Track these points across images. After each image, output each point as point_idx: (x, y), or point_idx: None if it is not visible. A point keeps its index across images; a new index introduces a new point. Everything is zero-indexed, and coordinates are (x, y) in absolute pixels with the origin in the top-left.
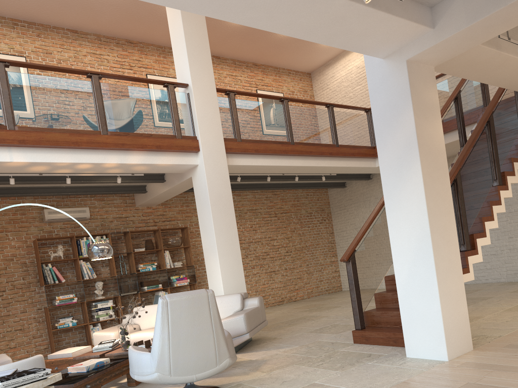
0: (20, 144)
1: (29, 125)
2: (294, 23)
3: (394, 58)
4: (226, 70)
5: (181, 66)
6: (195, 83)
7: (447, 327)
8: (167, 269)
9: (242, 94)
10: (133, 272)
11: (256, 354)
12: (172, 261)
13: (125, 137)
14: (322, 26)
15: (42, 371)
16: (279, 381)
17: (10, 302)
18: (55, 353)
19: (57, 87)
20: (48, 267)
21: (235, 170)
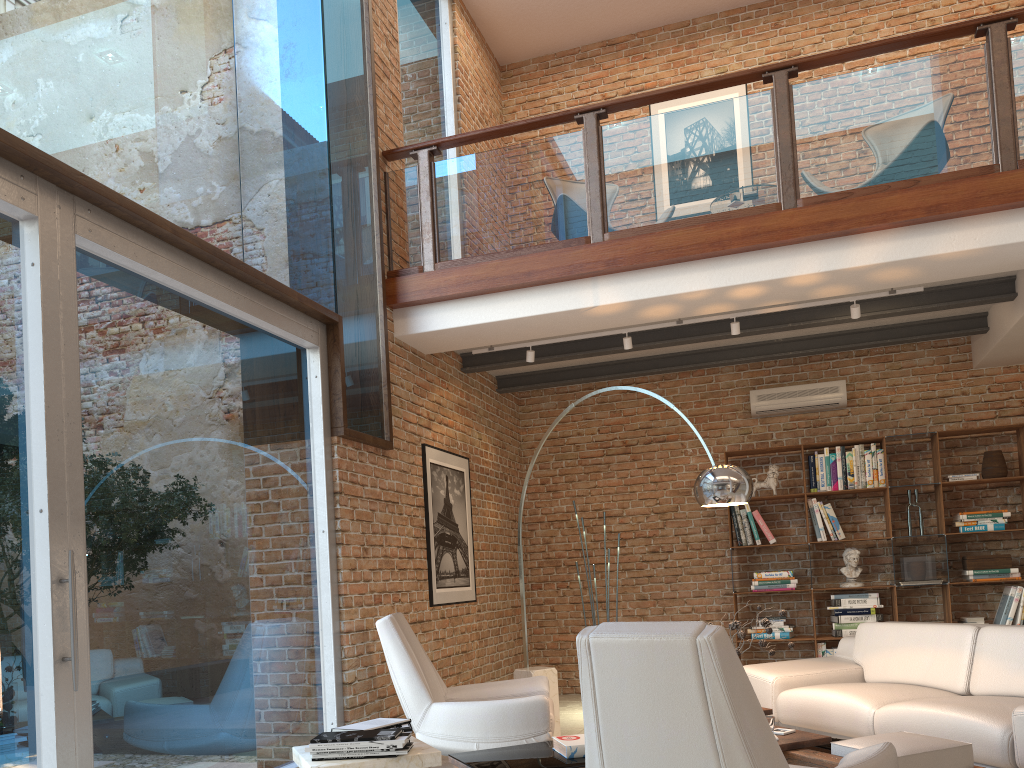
0: (608, 269)
1: (631, 224)
2: None
3: None
4: None
5: None
6: None
7: None
8: None
9: None
10: (940, 532)
11: None
12: None
13: (838, 203)
14: None
15: (388, 739)
16: None
17: (677, 575)
18: None
19: (694, 128)
20: (744, 511)
21: None
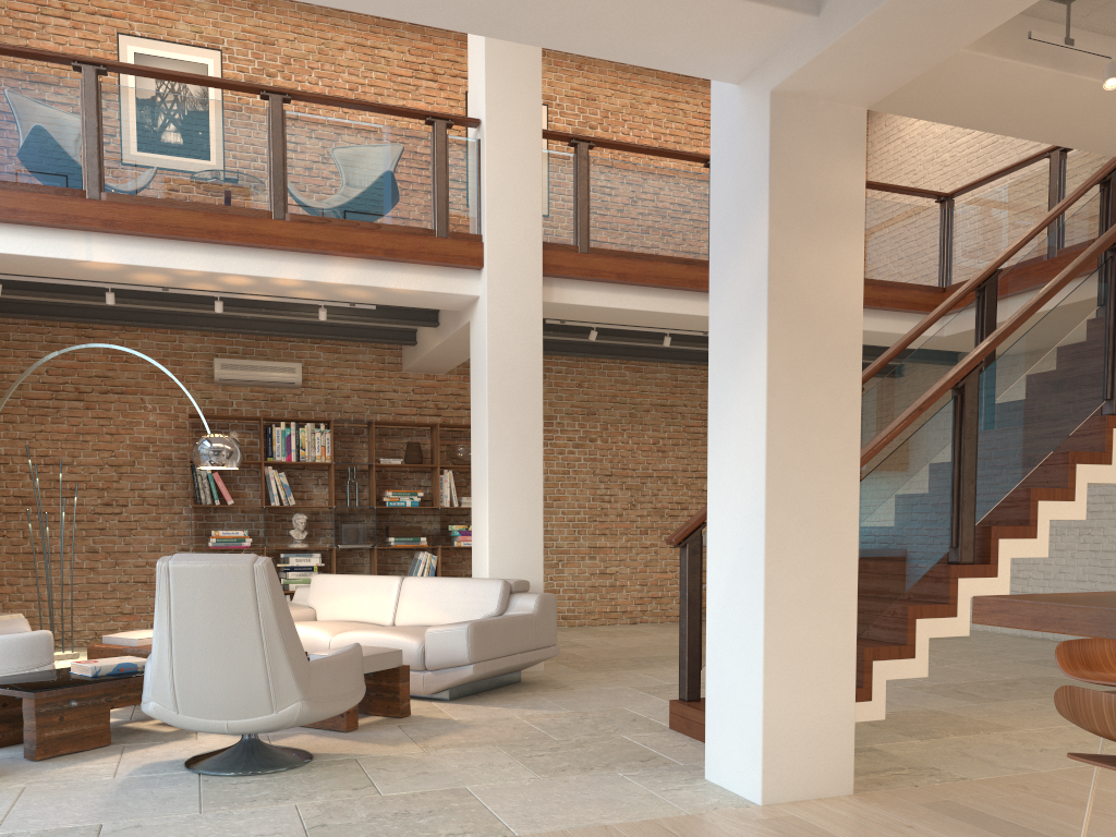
0: (105, 229)
1: (130, 191)
2: (444, 4)
3: (753, 84)
4: (654, 88)
5: (475, 80)
6: (494, 118)
7: (775, 729)
8: (449, 509)
9: (610, 147)
10: (372, 505)
11: (477, 710)
12: (463, 494)
13: (319, 226)
14: (517, 8)
15: None
16: (417, 770)
17: (132, 529)
18: (115, 634)
19: (196, 118)
20: (205, 472)
21: (576, 314)
